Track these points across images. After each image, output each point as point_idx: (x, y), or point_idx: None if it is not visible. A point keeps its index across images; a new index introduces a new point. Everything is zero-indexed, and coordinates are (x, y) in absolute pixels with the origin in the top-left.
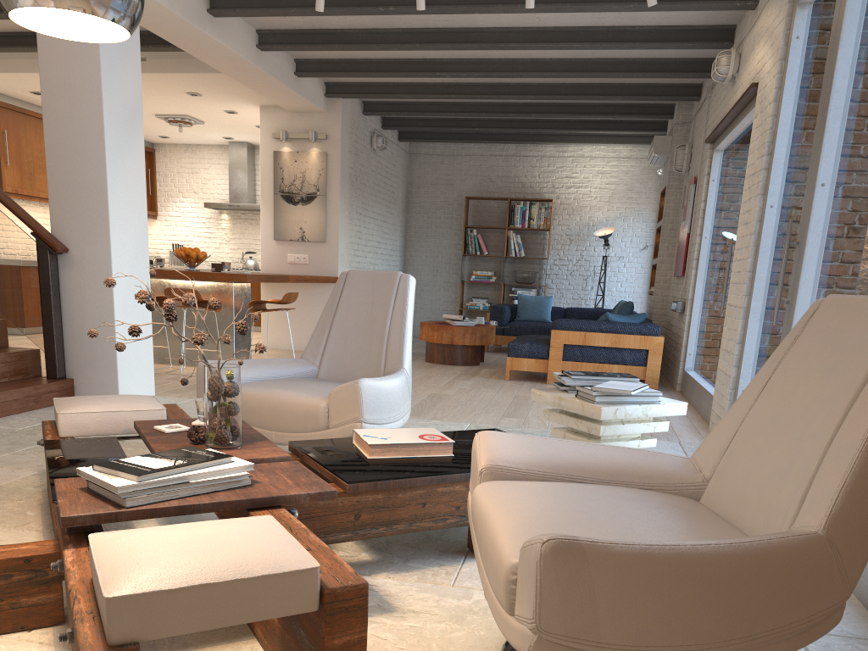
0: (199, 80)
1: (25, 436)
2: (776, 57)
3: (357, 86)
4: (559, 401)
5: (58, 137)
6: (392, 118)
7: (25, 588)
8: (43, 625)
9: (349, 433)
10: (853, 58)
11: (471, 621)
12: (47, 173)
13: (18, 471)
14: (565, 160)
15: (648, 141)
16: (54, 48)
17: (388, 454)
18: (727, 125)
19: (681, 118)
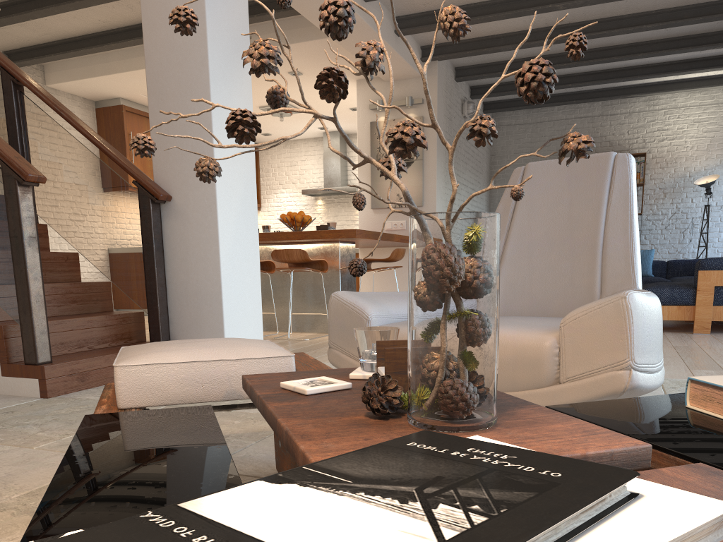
0: (301, 53)
1: None
2: None
3: (453, 46)
4: None
5: (159, 72)
6: (480, 86)
7: None
8: None
9: (604, 390)
10: None
11: None
12: (149, 114)
13: None
14: (657, 113)
15: None
16: None
17: None
18: None
19: None
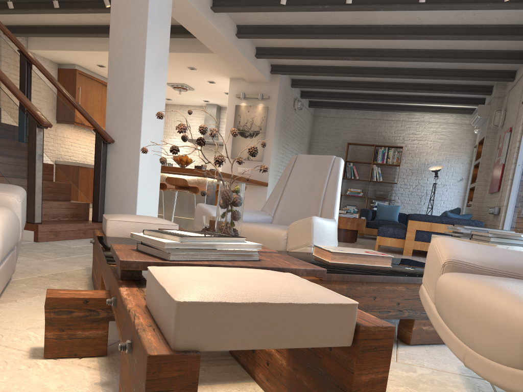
0: (197, 58)
1: (77, 250)
2: None
3: (290, 67)
4: None
5: (116, 71)
6: (307, 91)
7: (81, 323)
8: (91, 355)
9: None
10: None
11: (424, 388)
12: (107, 93)
13: (72, 266)
14: (412, 123)
15: (469, 112)
16: (120, 17)
17: (344, 261)
18: None
19: (497, 94)
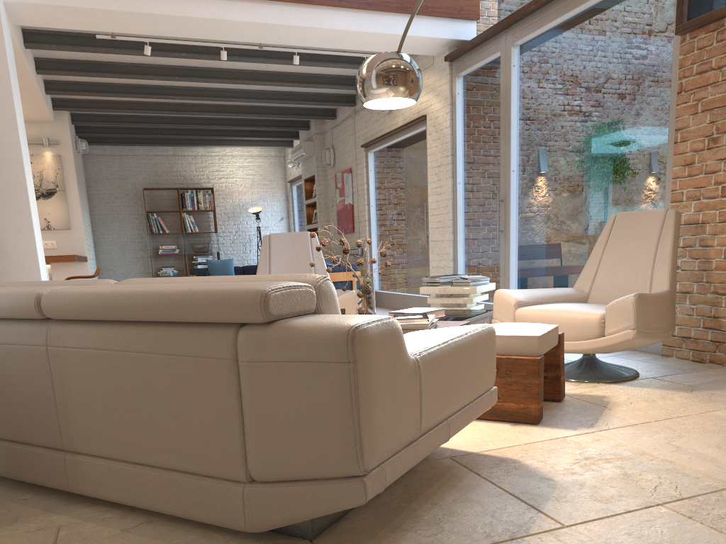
0: None
1: None
2: (446, 103)
3: (81, 102)
4: (443, 290)
5: None
6: (84, 126)
7: None
8: None
9: None
10: (518, 110)
11: None
12: None
13: None
14: (214, 158)
15: (277, 144)
16: None
17: None
18: (387, 137)
19: (318, 130)
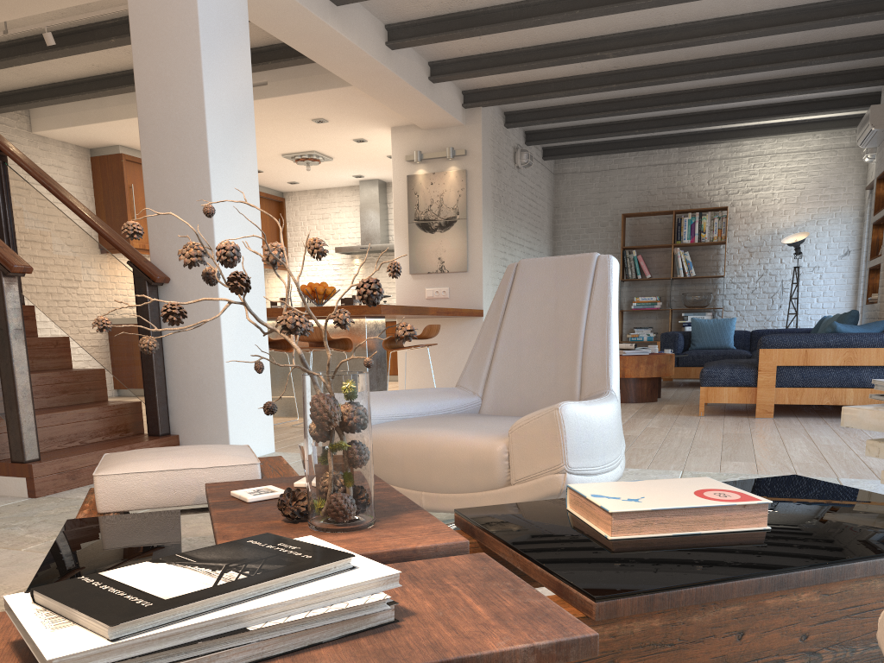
0: (324, 101)
1: None
2: None
3: (499, 91)
4: None
5: (155, 145)
6: (536, 131)
7: None
8: None
9: (545, 491)
10: None
11: None
12: (145, 190)
13: None
14: (740, 161)
15: (849, 124)
16: (149, 39)
17: (647, 530)
18: None
19: None
